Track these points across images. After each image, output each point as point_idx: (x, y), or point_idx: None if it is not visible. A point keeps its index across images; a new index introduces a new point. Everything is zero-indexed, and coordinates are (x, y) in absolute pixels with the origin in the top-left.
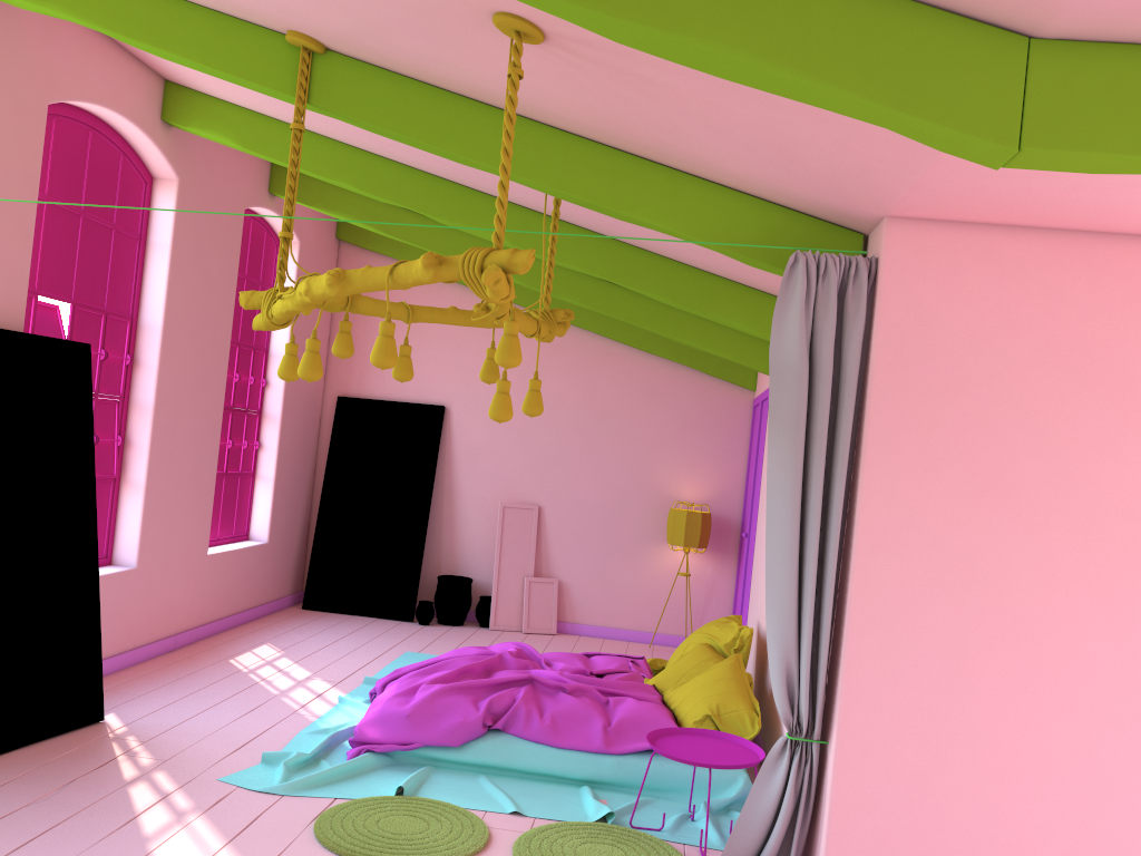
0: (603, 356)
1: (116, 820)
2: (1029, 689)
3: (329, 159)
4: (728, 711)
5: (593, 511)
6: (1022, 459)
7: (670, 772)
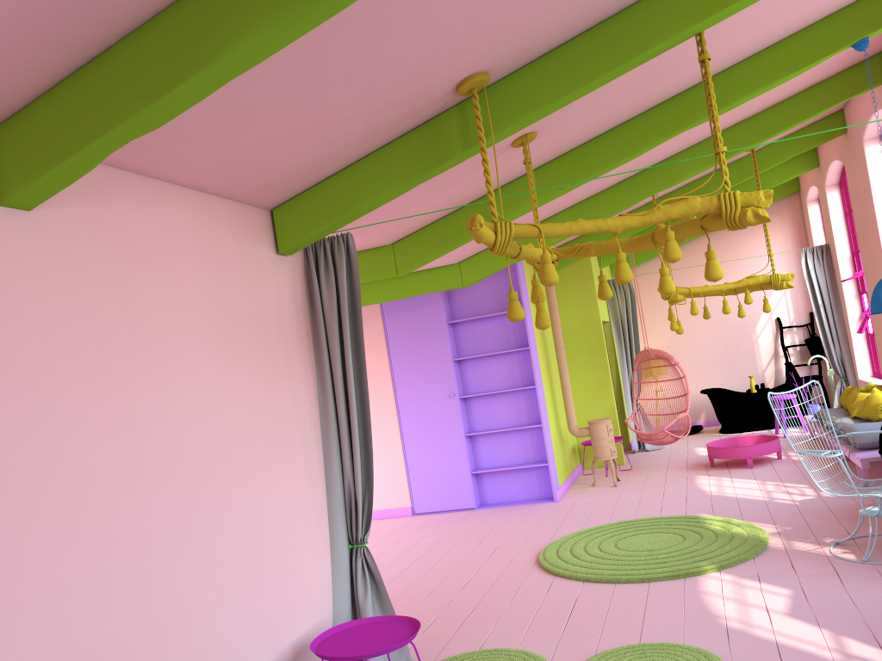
0: None
1: None
2: None
3: None
4: None
5: None
6: None
7: None
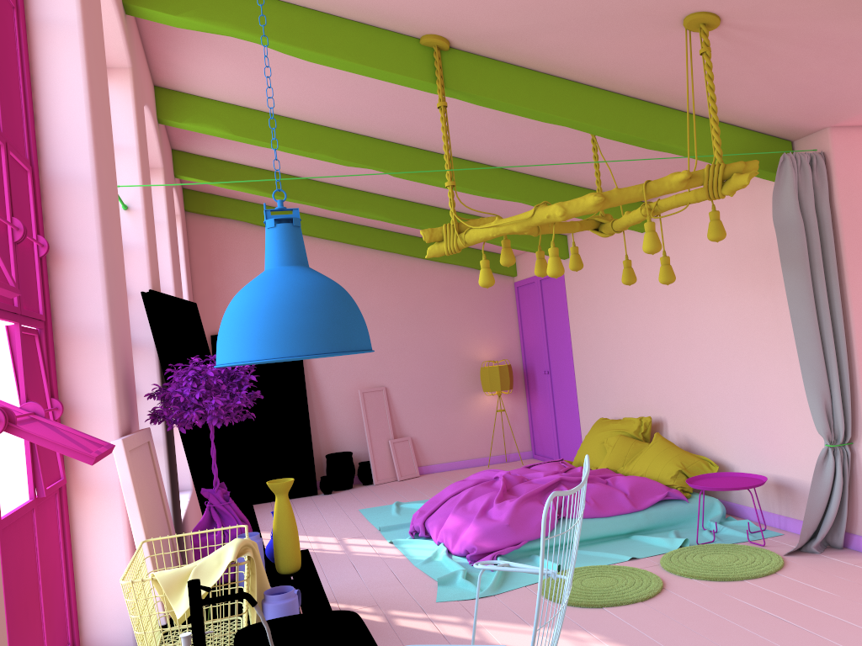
0: (408, 269)
1: (438, 640)
2: None
3: (307, 138)
4: (689, 464)
5: (423, 381)
6: None
7: (677, 511)
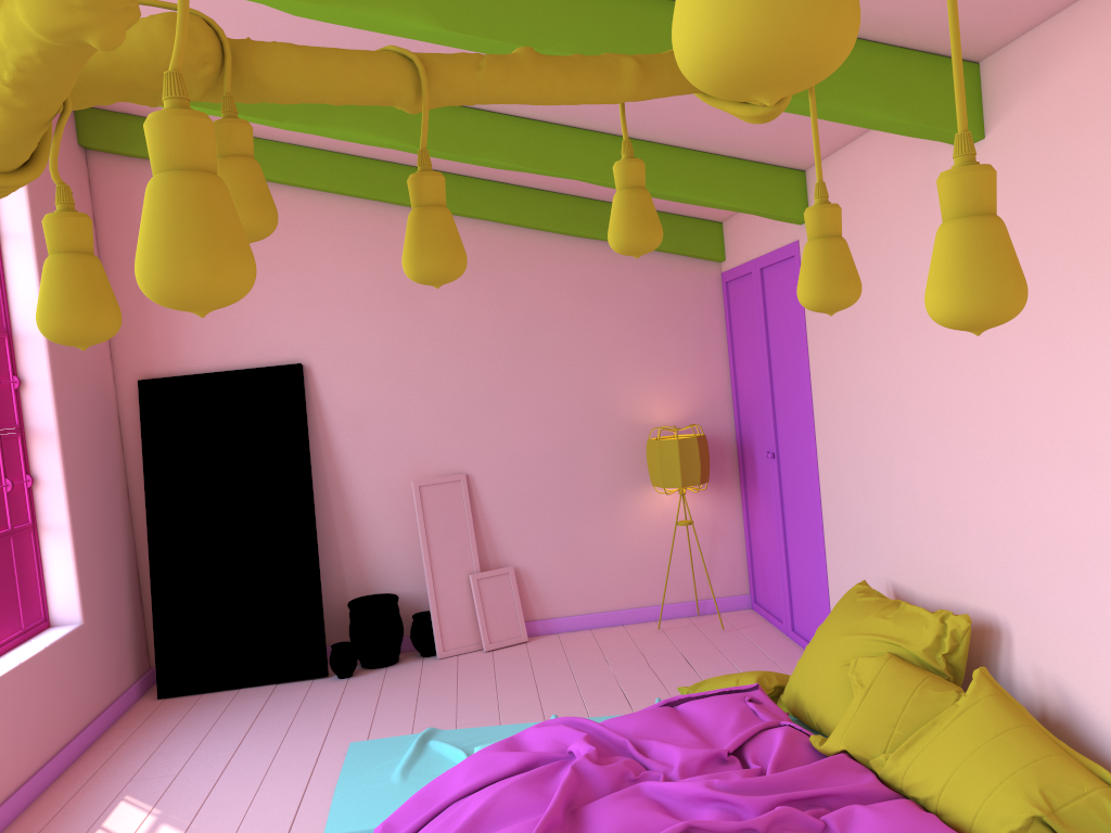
0: (511, 251)
1: None
2: None
3: None
4: (1067, 800)
5: (540, 464)
6: None
7: None
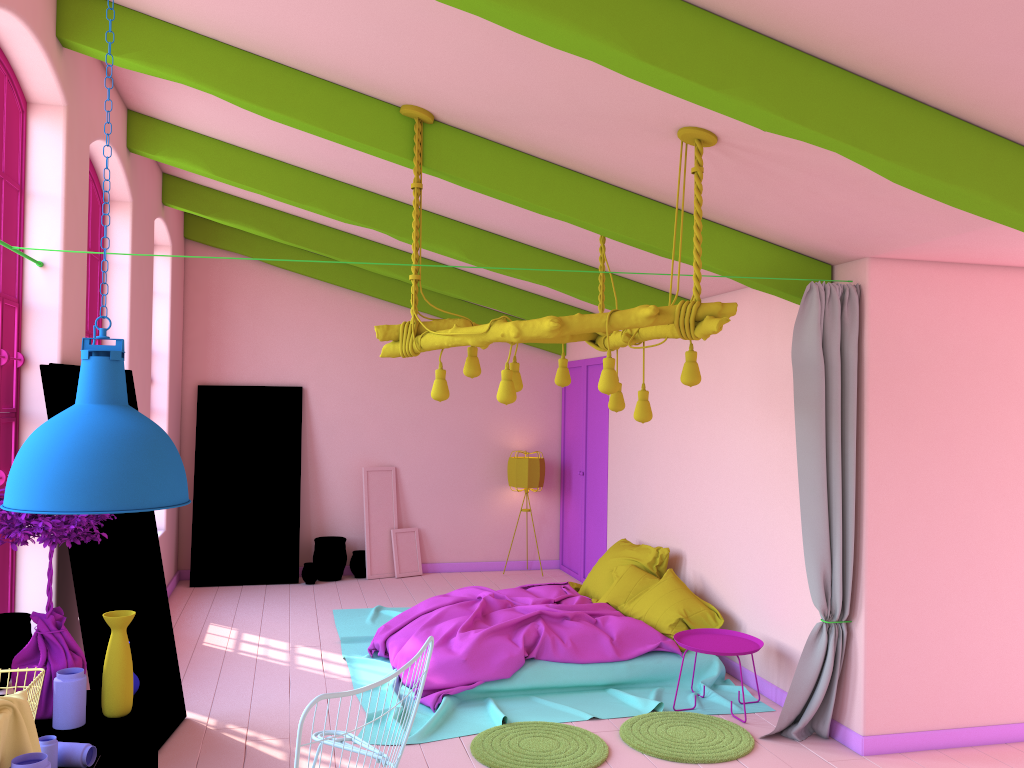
0: None
1: None
2: (969, 564)
3: (299, 186)
4: (693, 613)
5: (441, 466)
6: (955, 415)
7: (667, 666)
